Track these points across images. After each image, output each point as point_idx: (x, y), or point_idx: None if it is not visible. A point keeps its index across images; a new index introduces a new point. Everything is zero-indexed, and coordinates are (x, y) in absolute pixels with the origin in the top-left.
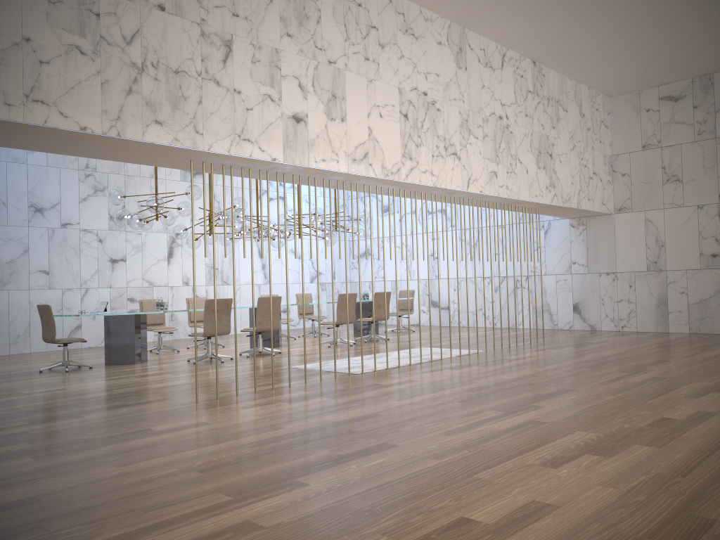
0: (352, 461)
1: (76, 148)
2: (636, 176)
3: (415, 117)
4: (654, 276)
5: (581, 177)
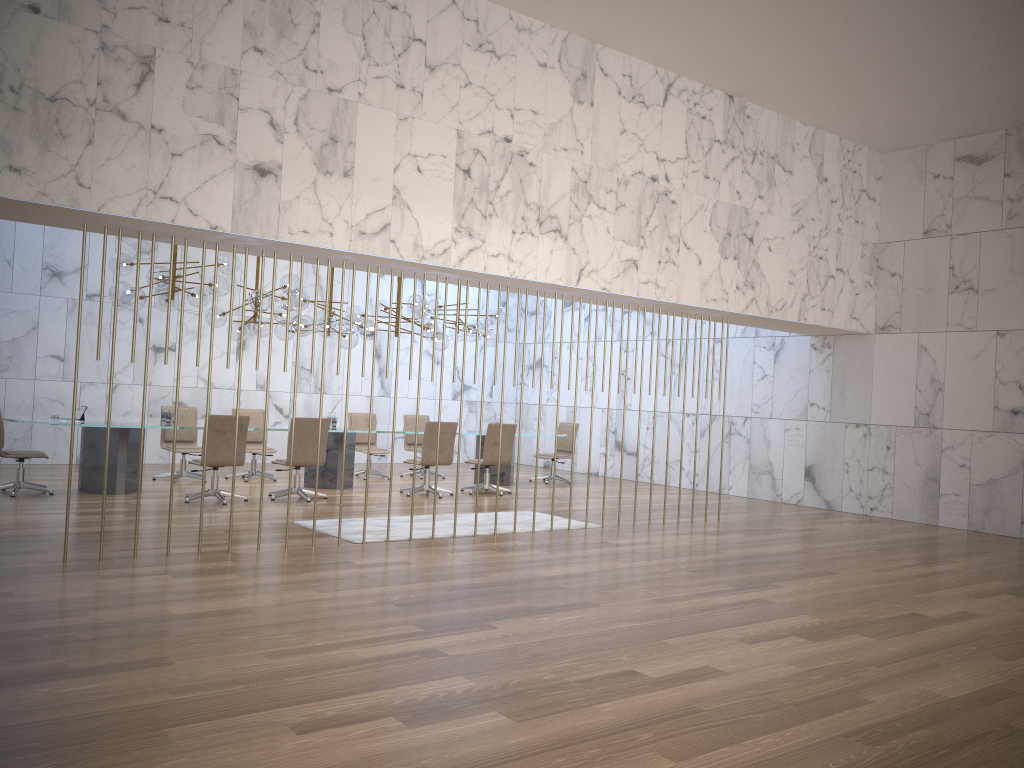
0: (61, 681)
1: None
2: (911, 277)
3: (486, 174)
4: (924, 436)
5: (811, 275)
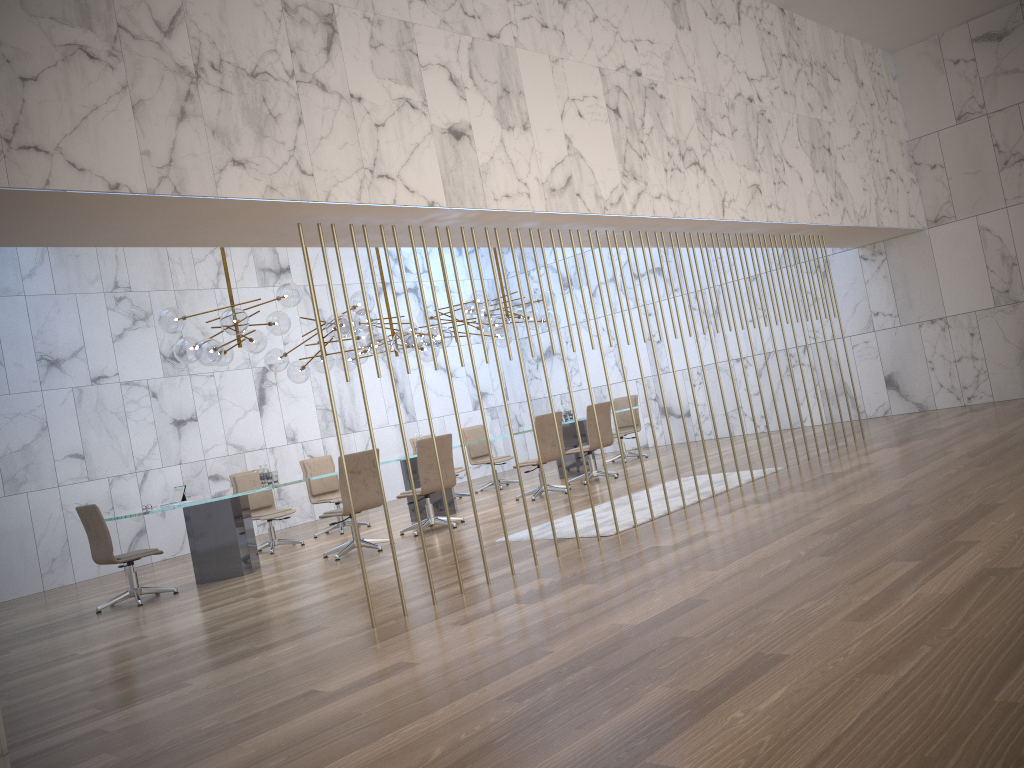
0: (727, 702)
1: (105, 230)
2: (954, 165)
3: (631, 112)
4: (1009, 313)
5: (875, 178)
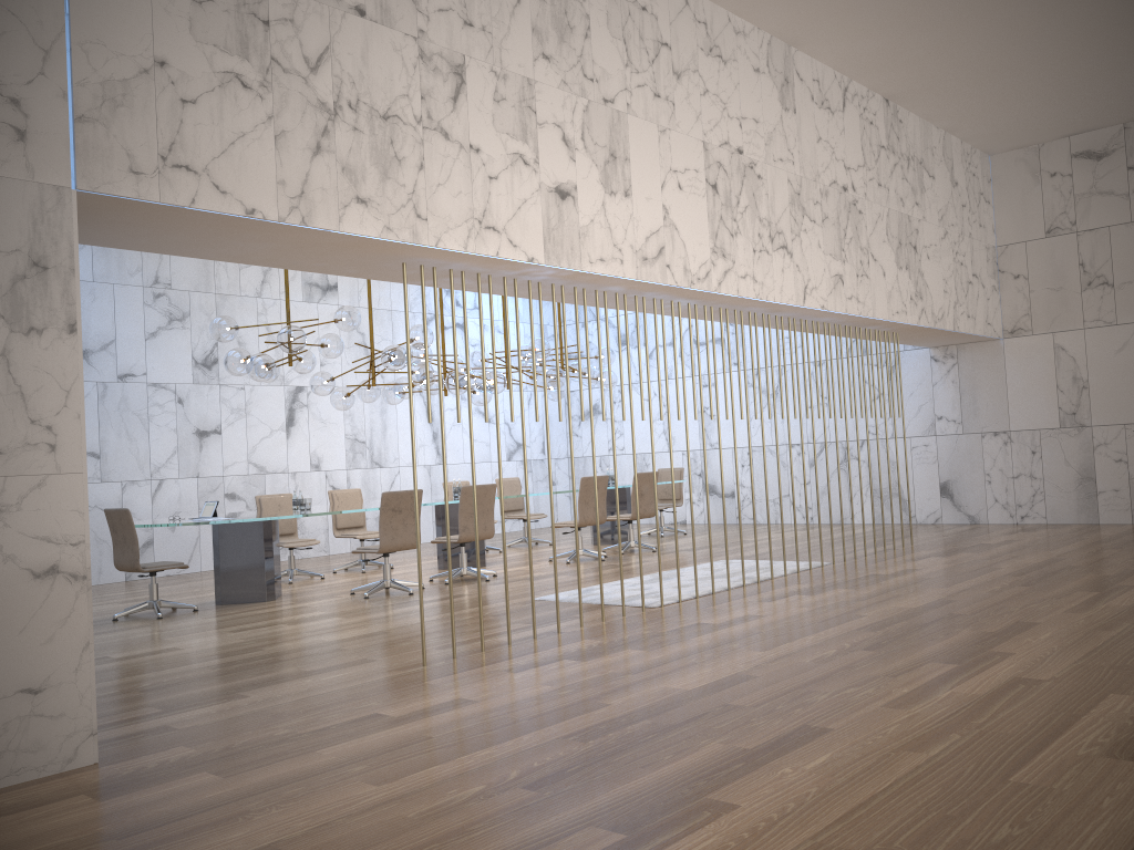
0: (778, 760)
1: (221, 246)
2: (1038, 278)
3: (728, 189)
4: (1073, 436)
5: (957, 282)
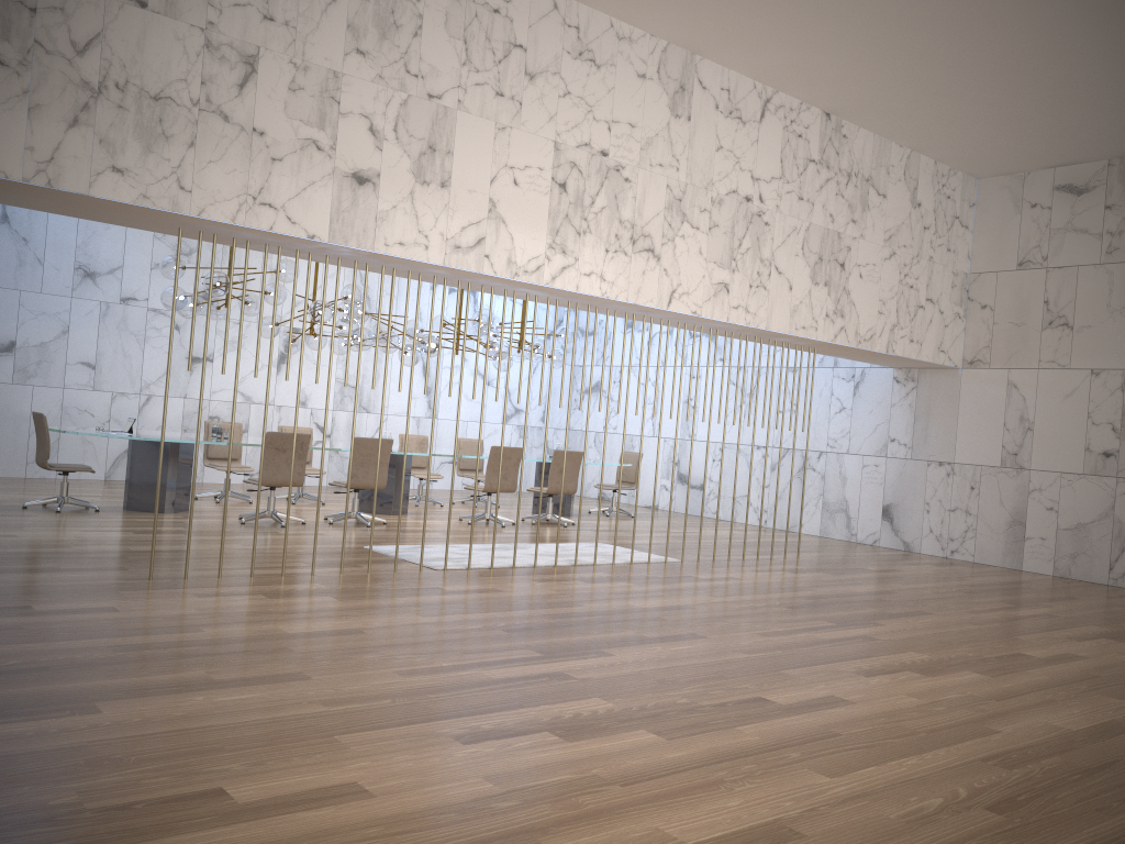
0: (211, 691)
1: (9, 197)
2: (1003, 310)
3: (581, 189)
4: (1011, 477)
5: (901, 304)
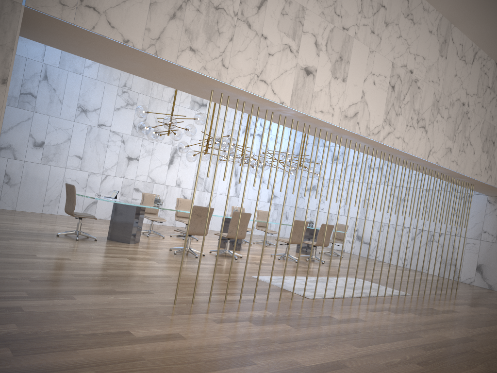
0: None
1: (116, 61)
2: None
3: (400, 90)
4: None
5: None
